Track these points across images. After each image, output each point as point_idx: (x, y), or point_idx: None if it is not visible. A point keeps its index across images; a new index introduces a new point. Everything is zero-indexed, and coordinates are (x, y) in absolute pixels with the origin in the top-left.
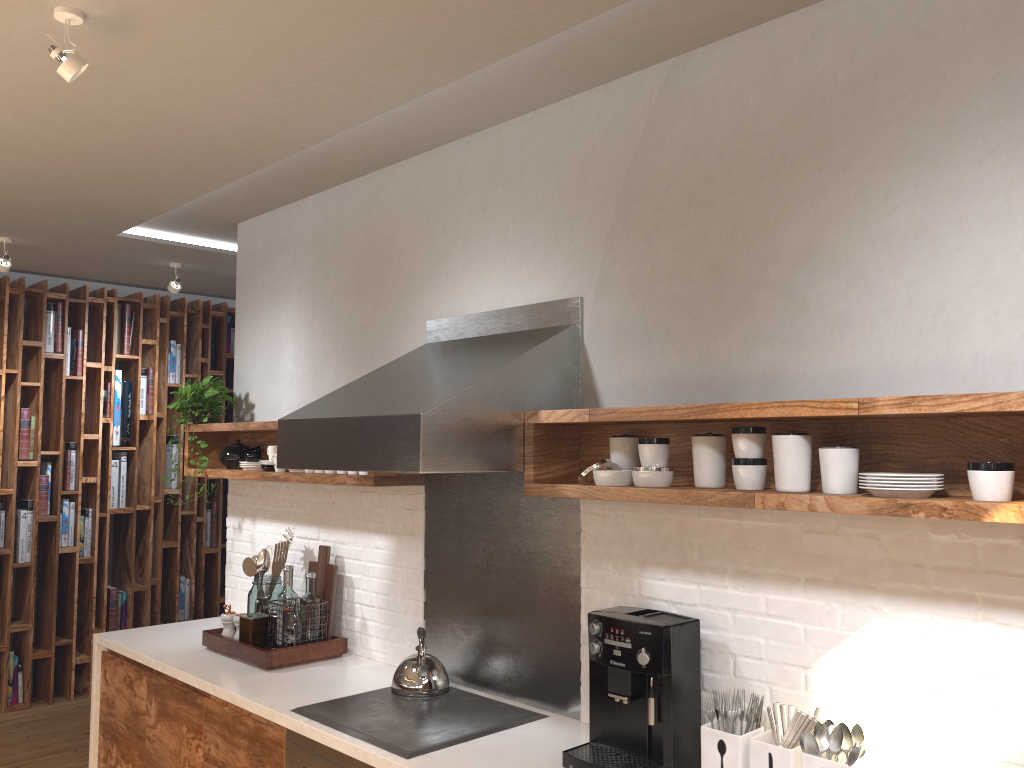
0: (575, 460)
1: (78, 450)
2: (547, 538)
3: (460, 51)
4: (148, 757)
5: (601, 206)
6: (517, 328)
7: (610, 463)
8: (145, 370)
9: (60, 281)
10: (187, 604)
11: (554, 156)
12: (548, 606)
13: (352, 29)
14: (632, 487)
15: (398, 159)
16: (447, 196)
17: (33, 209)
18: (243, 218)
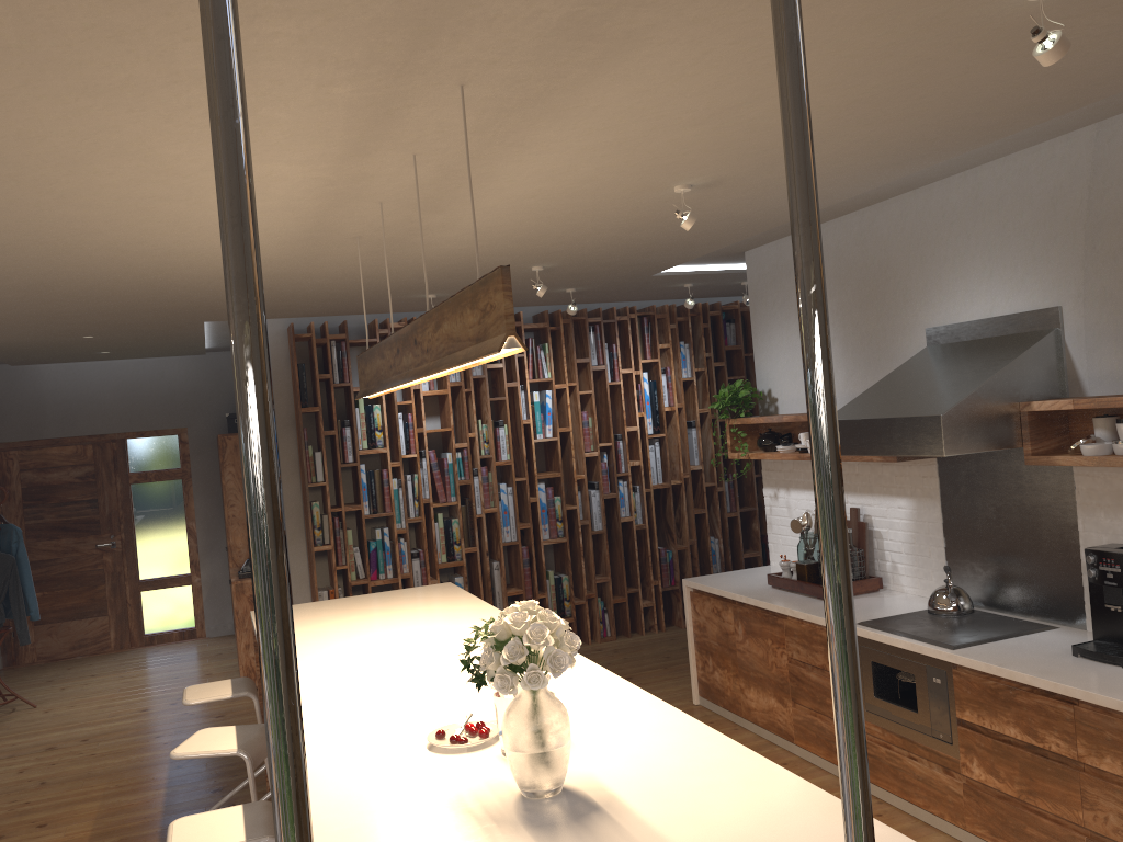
0: (1065, 435)
1: (623, 440)
2: (1046, 495)
3: (945, 151)
4: (740, 664)
5: (1071, 233)
6: (1006, 332)
7: (1094, 438)
8: (663, 370)
9: (590, 305)
10: (718, 560)
11: (1026, 193)
12: (1052, 546)
13: (865, 158)
14: (1112, 456)
15: (886, 198)
16: (933, 227)
17: (601, 271)
18: (750, 248)
